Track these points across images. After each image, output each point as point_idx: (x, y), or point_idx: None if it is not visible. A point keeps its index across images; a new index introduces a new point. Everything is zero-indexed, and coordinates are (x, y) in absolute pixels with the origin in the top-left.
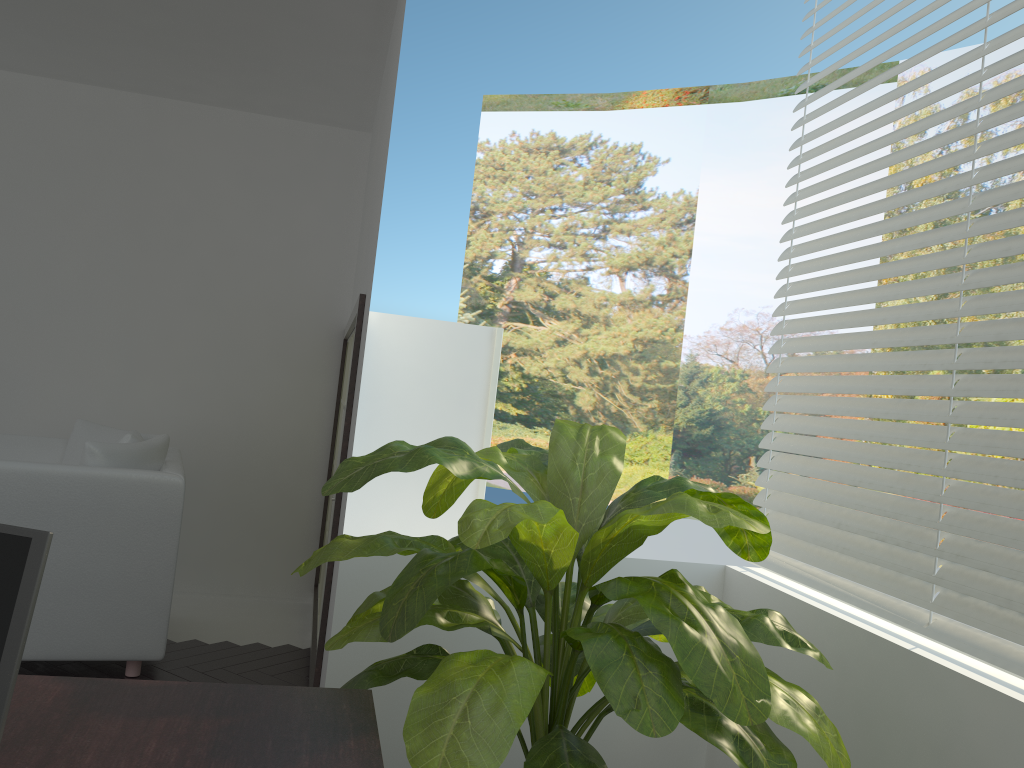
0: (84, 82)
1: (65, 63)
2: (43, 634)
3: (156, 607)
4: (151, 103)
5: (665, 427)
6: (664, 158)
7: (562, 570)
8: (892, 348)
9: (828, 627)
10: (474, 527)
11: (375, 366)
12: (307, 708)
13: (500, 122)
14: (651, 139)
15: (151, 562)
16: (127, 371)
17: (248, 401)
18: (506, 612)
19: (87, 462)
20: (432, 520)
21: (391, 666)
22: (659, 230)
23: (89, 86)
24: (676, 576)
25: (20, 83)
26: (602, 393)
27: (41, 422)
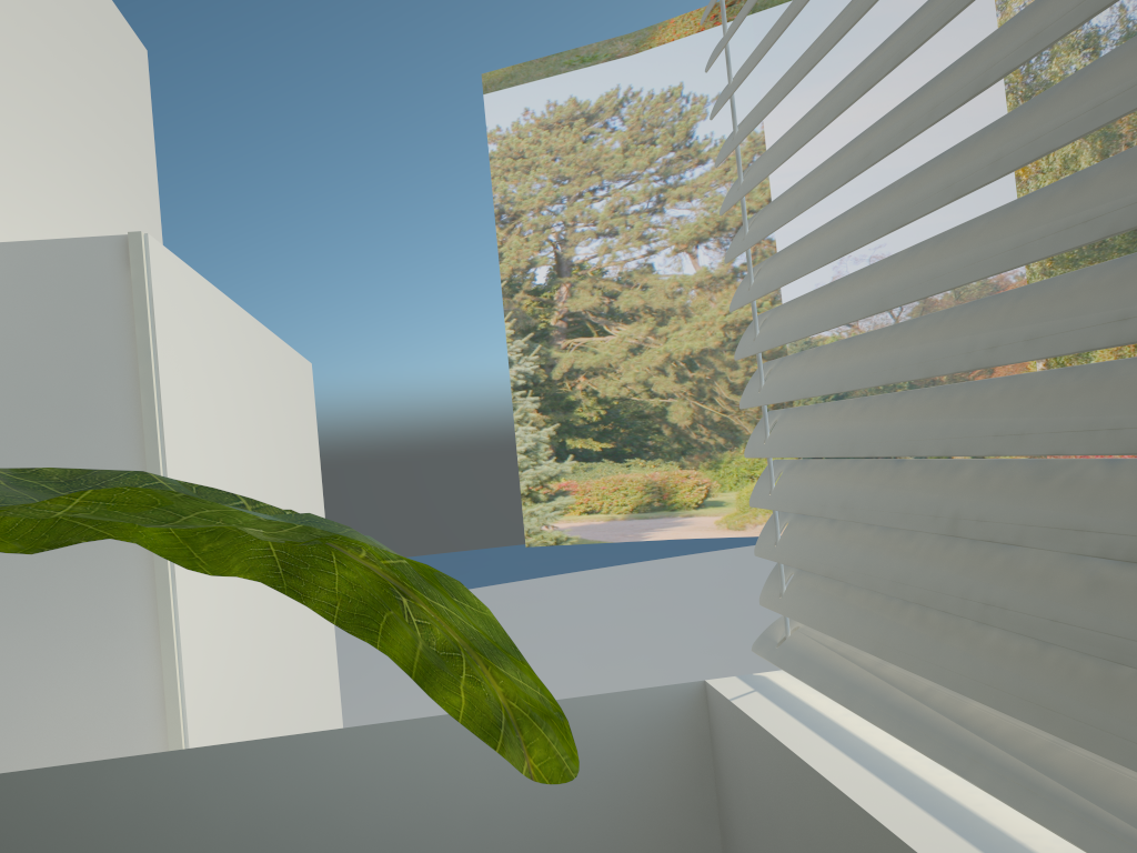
0: None
1: None
2: None
3: None
4: None
5: None
6: (713, 95)
7: None
8: (1053, 260)
9: None
10: None
11: None
12: None
13: (508, 101)
14: (692, 75)
15: None
16: None
17: None
18: None
19: None
20: (65, 689)
21: None
22: (725, 184)
23: None
24: None
25: None
26: (698, 401)
27: None
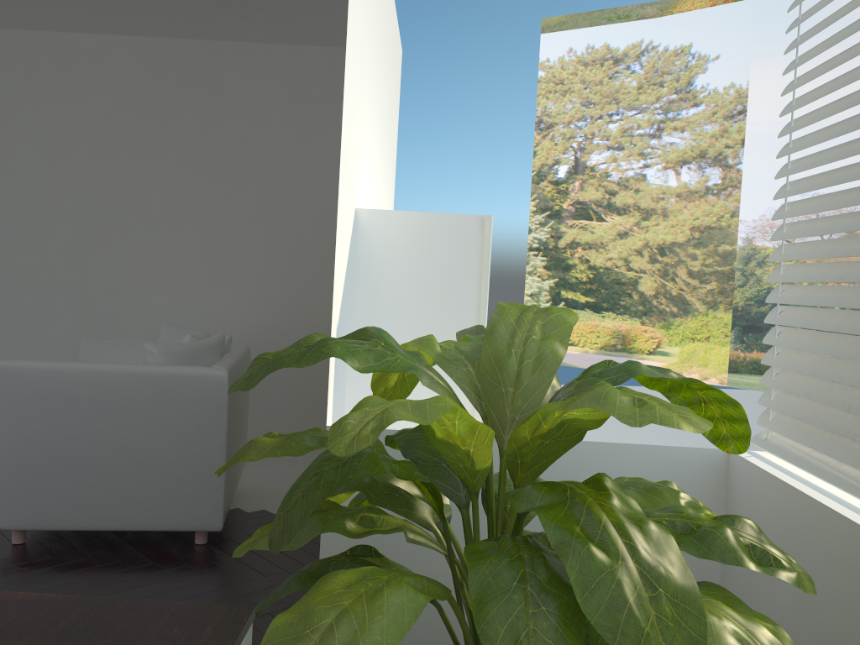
0: (156, 35)
1: (135, 19)
2: (121, 508)
3: (212, 485)
4: (212, 47)
5: (724, 306)
6: (713, 55)
7: (484, 471)
8: None
9: (834, 526)
10: (344, 430)
11: (369, 261)
12: (164, 632)
13: (558, 41)
14: (700, 39)
15: (205, 446)
16: (209, 281)
17: (310, 301)
18: (436, 514)
19: (147, 361)
20: None
21: (320, 568)
22: (711, 124)
23: (161, 38)
24: (600, 482)
25: (107, 43)
26: (663, 278)
27: (146, 327)
